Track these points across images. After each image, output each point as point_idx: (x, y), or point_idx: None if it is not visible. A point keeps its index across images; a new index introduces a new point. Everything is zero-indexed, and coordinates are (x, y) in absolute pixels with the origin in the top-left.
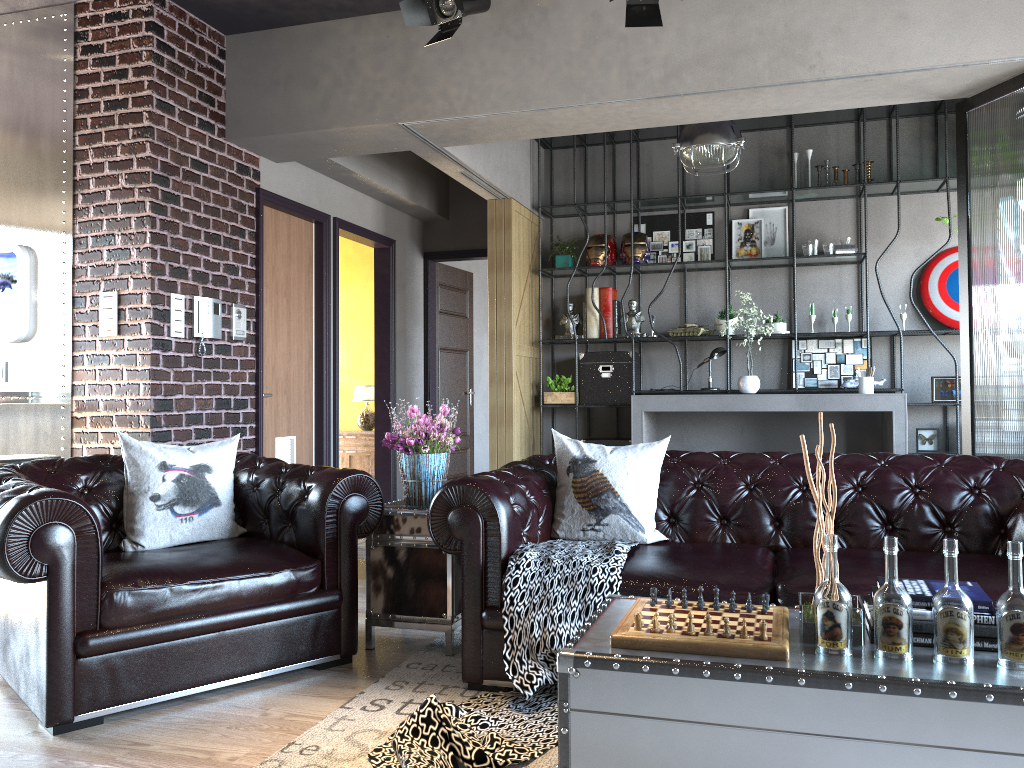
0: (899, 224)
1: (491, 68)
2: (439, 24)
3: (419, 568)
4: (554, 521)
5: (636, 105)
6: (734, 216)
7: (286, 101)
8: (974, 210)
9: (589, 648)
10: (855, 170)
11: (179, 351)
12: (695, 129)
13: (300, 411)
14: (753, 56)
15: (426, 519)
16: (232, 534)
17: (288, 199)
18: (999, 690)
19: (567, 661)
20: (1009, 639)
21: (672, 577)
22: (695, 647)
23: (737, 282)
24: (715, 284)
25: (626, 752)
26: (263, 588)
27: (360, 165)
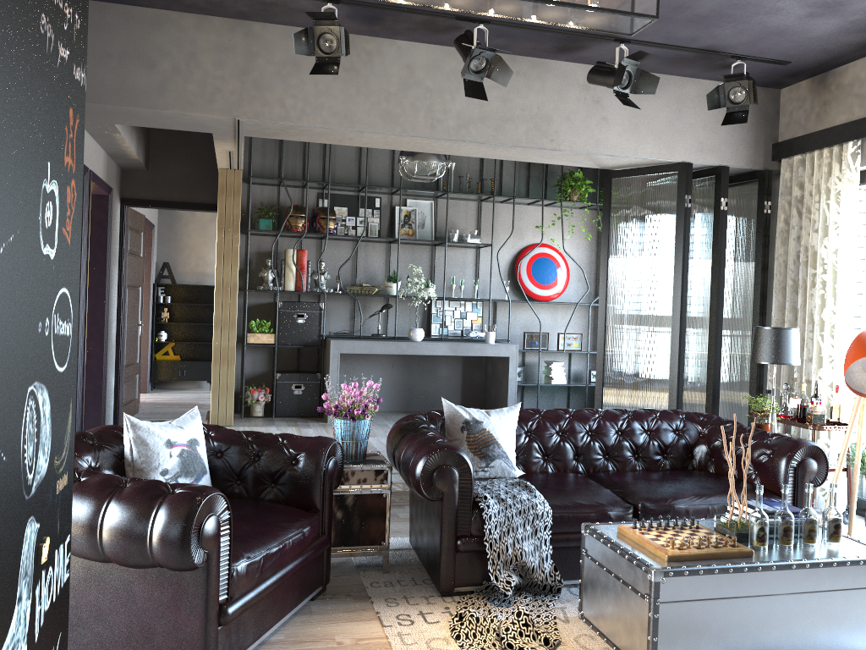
0: (513, 227)
1: (324, 89)
2: (316, 56)
3: (364, 509)
4: None
5: (428, 140)
6: (395, 203)
7: (120, 75)
8: (613, 242)
9: (659, 564)
10: (479, 181)
11: None
12: None
13: None
14: (516, 124)
15: (371, 471)
16: None
17: None
18: (851, 559)
19: (660, 574)
20: (833, 531)
21: (578, 504)
22: (710, 555)
23: (395, 253)
24: (379, 253)
25: (687, 621)
26: (300, 543)
27: (122, 126)
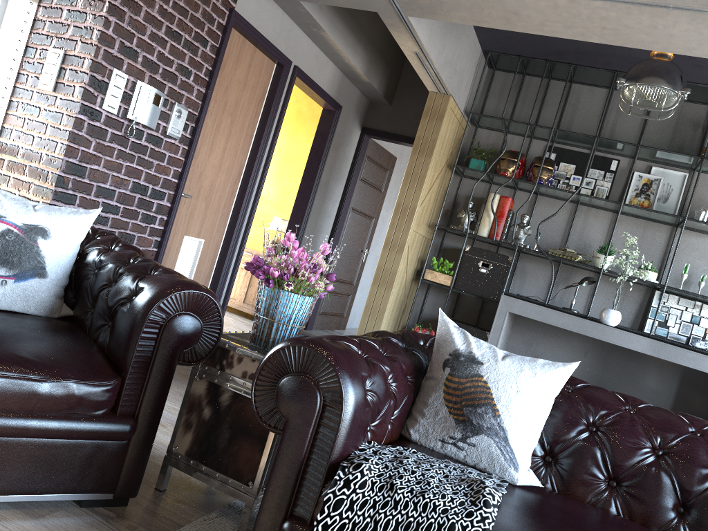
0: None
1: None
2: None
3: (239, 420)
4: (410, 416)
5: (615, 10)
6: (637, 169)
7: None
8: None
9: None
10: None
11: (107, 125)
12: (645, 69)
13: (215, 220)
14: None
15: None
16: (51, 313)
17: (257, 31)
18: None
19: None
20: None
21: None
22: None
23: (621, 226)
24: (601, 222)
25: None
26: (28, 396)
27: (330, 25)
